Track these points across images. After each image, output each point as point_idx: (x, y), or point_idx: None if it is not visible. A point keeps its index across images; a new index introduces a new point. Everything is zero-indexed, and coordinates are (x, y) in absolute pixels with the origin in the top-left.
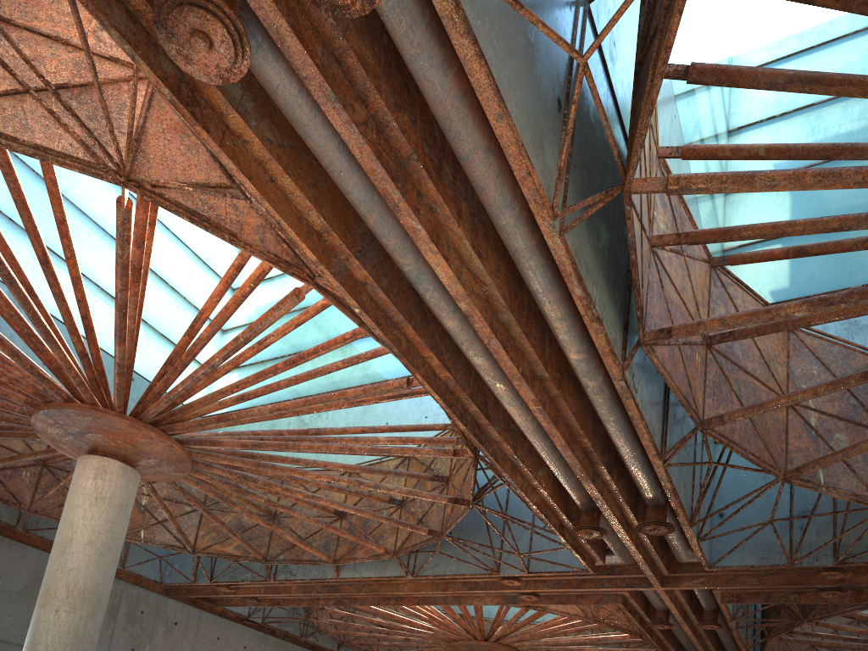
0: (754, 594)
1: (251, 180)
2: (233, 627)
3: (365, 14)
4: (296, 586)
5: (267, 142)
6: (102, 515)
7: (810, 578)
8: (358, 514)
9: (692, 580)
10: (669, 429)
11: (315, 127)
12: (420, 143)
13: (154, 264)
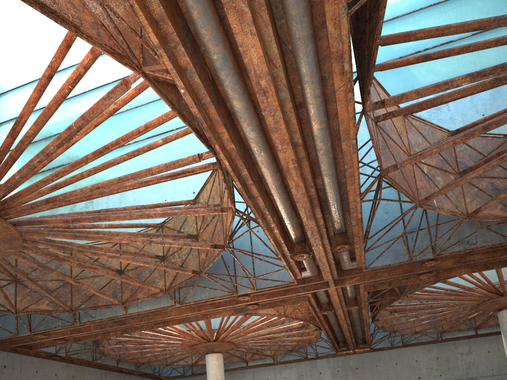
0: (382, 283)
1: None
2: (45, 362)
3: None
4: (93, 325)
5: None
6: None
7: (416, 268)
8: (146, 265)
9: (351, 279)
10: None
11: None
12: None
13: None
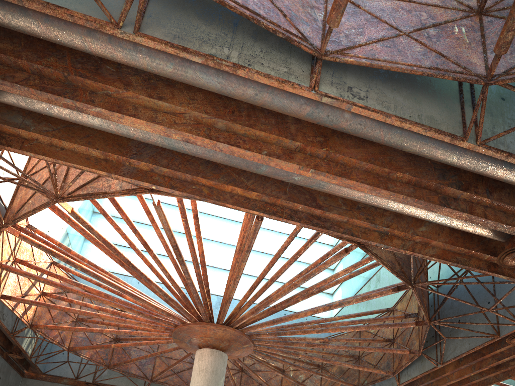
0: None
1: (45, 155)
2: None
3: (4, 30)
4: None
5: (44, 132)
6: (202, 379)
7: None
8: (356, 329)
9: None
10: (488, 112)
11: (46, 106)
12: (70, 65)
13: (285, 254)
